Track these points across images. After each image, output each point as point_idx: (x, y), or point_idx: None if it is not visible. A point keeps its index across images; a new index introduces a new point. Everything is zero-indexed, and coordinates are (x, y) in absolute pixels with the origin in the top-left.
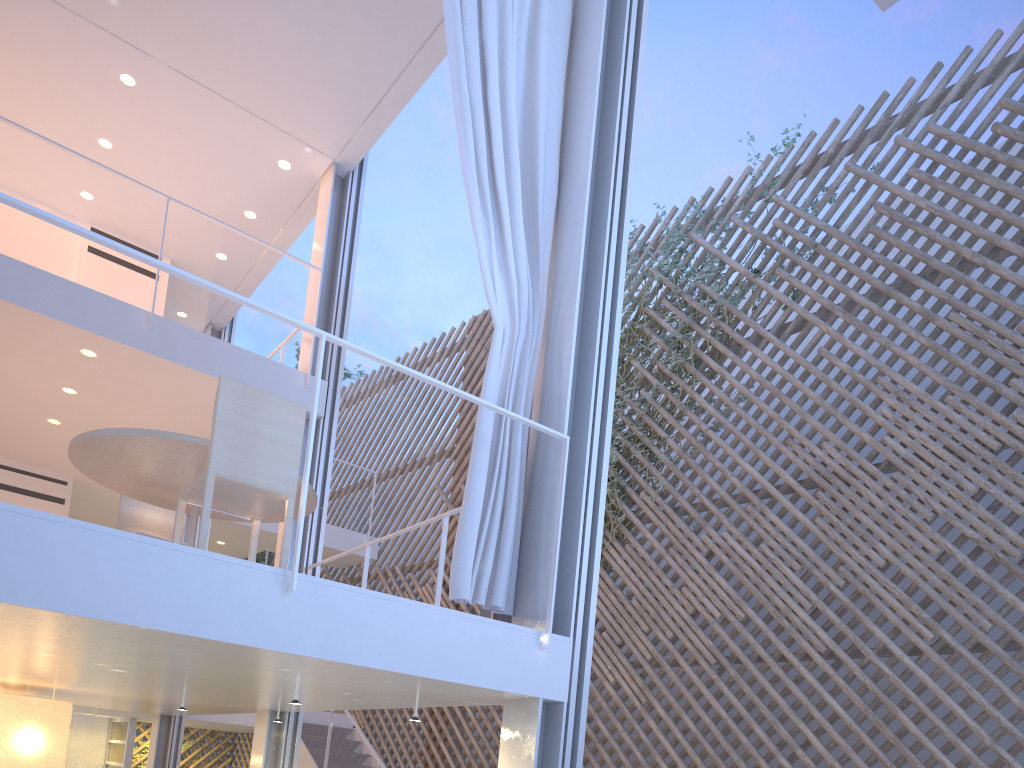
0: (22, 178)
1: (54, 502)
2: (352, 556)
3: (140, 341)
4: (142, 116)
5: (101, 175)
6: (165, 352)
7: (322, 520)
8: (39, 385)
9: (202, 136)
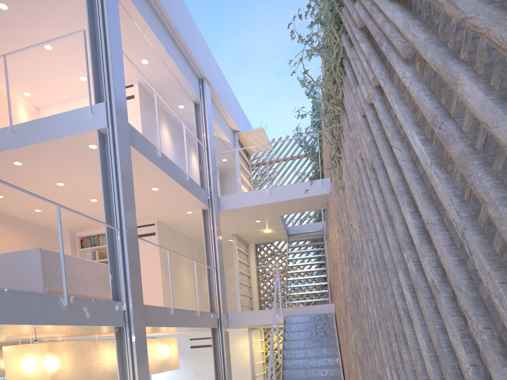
0: (66, 91)
1: (151, 235)
2: (316, 198)
3: (12, 144)
4: (30, 19)
5: (70, 64)
6: (23, 142)
7: (120, 195)
8: (54, 188)
9: (48, 4)
